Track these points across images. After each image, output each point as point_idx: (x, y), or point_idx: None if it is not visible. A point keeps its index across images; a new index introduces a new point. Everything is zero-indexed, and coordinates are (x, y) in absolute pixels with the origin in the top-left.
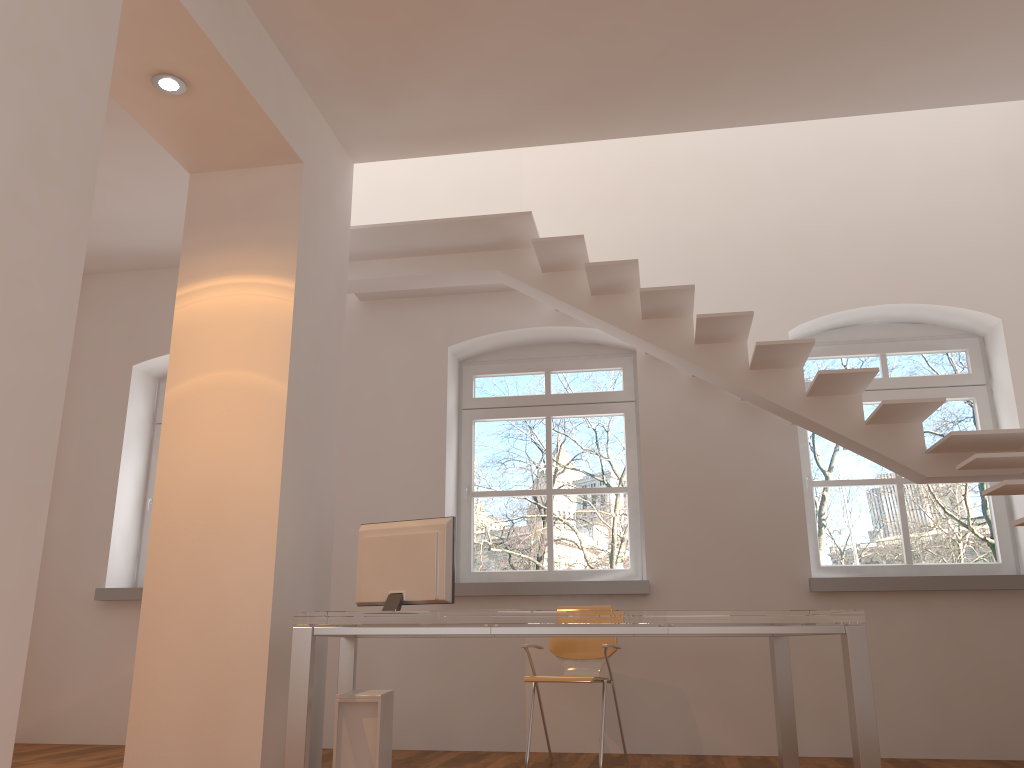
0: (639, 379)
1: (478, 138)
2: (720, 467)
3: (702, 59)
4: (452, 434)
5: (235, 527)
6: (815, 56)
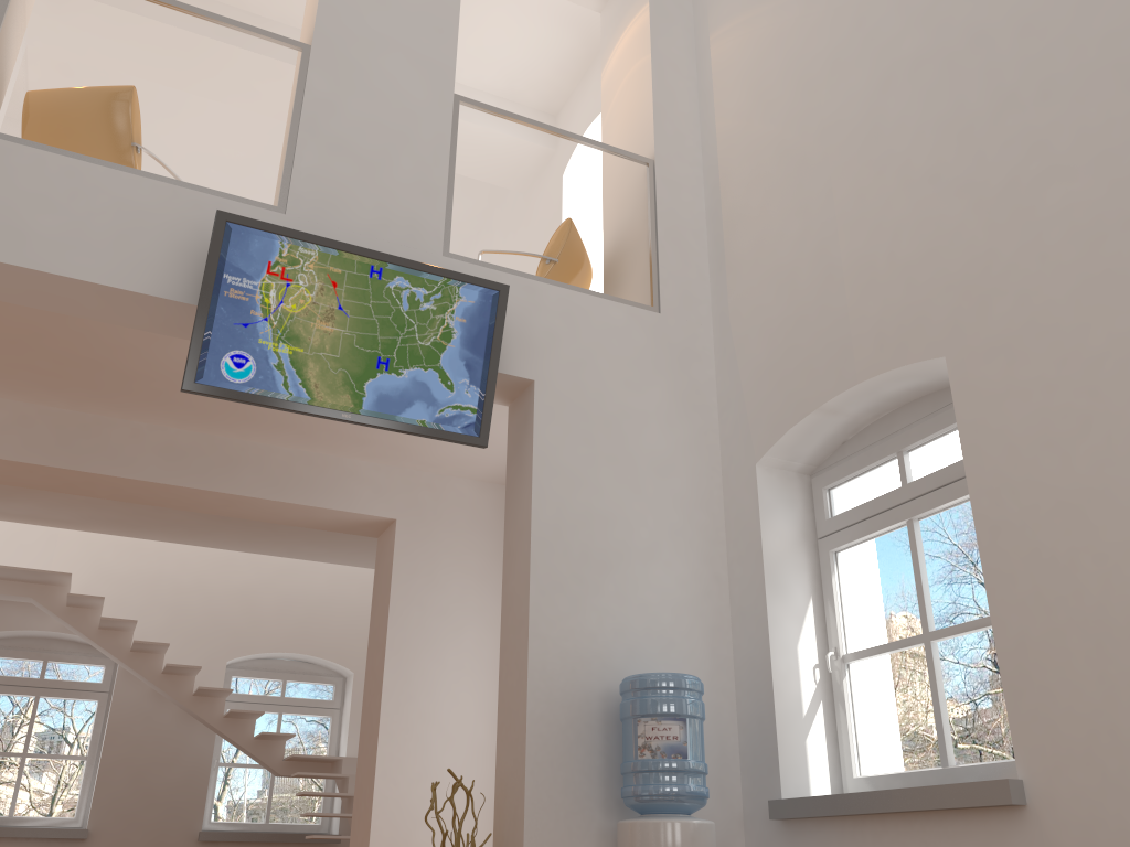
0: (117, 681)
1: (48, 521)
2: (159, 750)
3: (205, 525)
4: None
5: None
6: (268, 536)
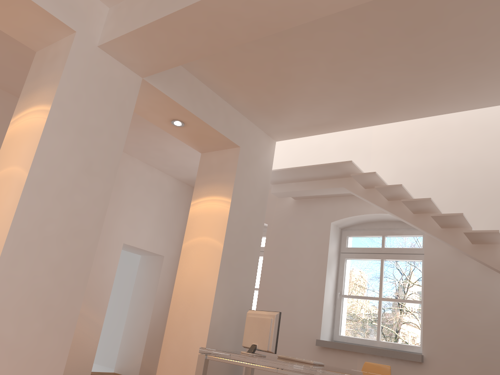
0: (425, 243)
1: (325, 127)
2: (468, 296)
3: (419, 83)
4: (332, 265)
5: (198, 305)
6: (485, 74)
